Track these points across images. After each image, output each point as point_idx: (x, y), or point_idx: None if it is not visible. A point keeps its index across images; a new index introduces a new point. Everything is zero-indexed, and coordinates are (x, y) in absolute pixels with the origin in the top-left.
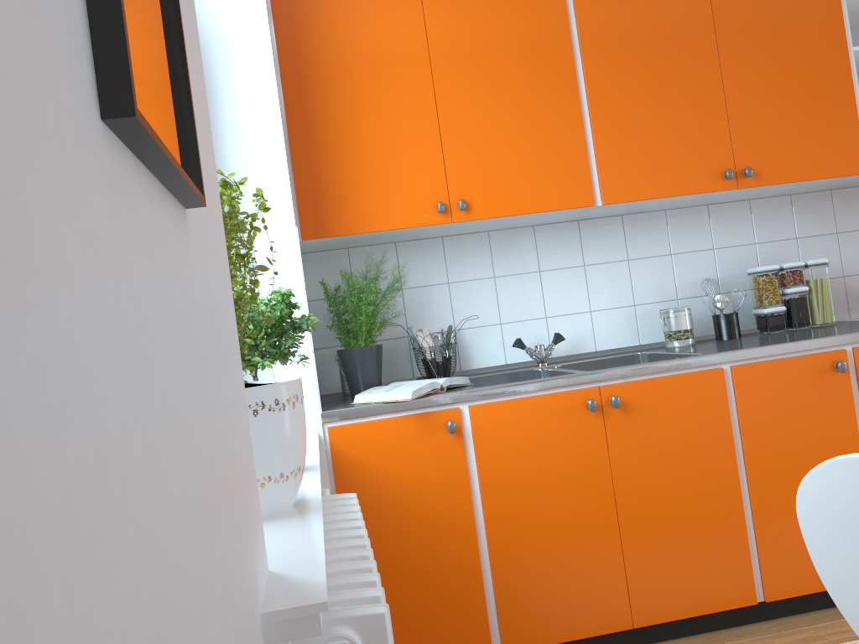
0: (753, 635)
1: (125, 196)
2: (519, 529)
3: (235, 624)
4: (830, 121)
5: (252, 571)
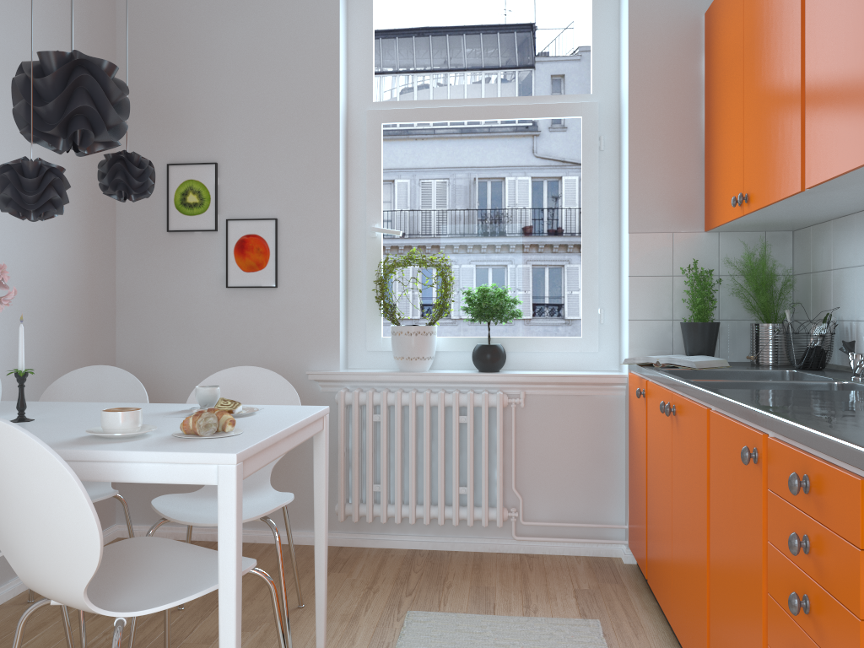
0: None
1: (233, 294)
2: (652, 492)
3: (272, 358)
4: None
5: (306, 360)
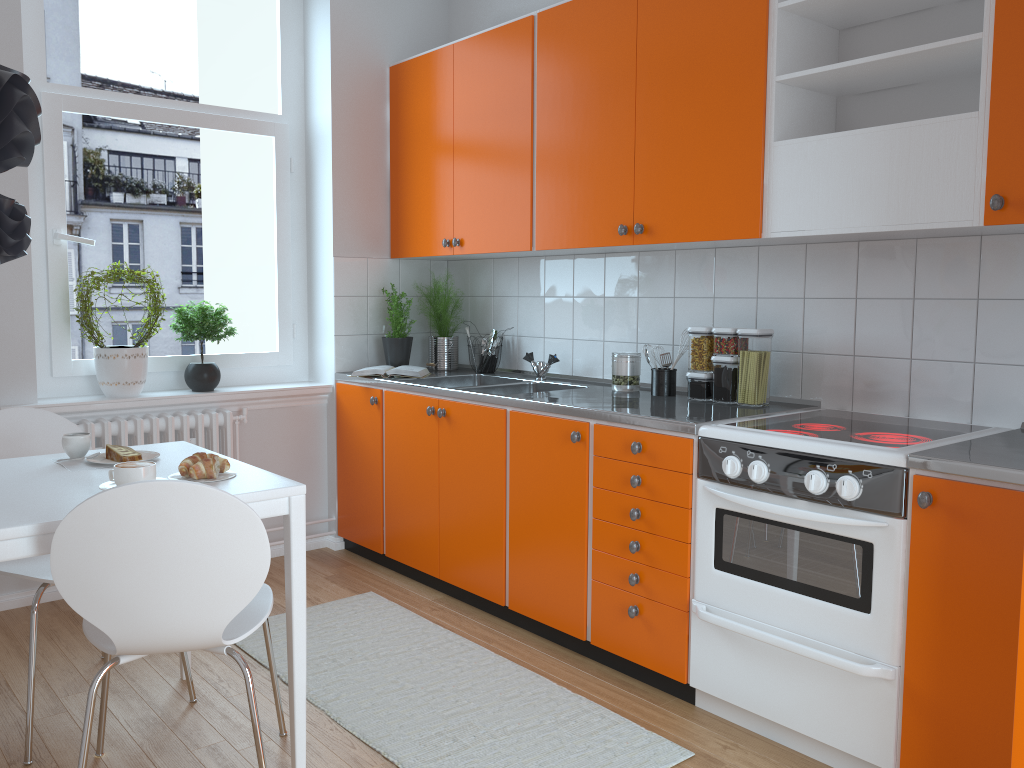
0: (485, 623)
1: None
2: (397, 481)
3: None
4: (729, 172)
5: None
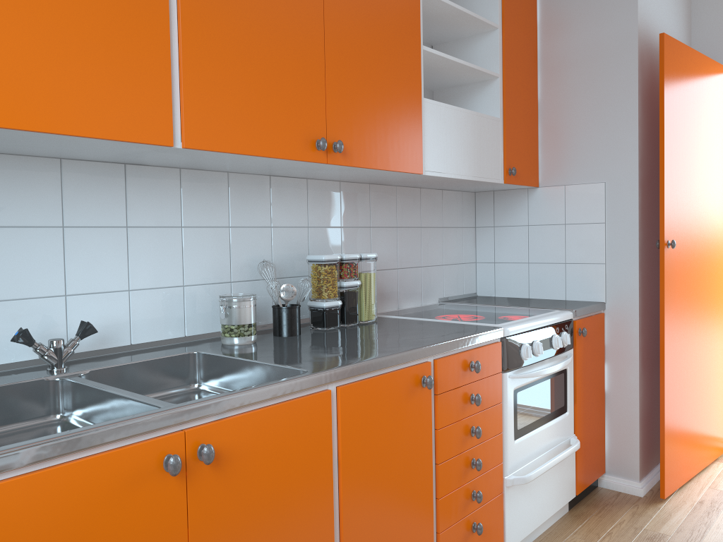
0: None
1: None
2: None
3: None
4: (403, 112)
5: None
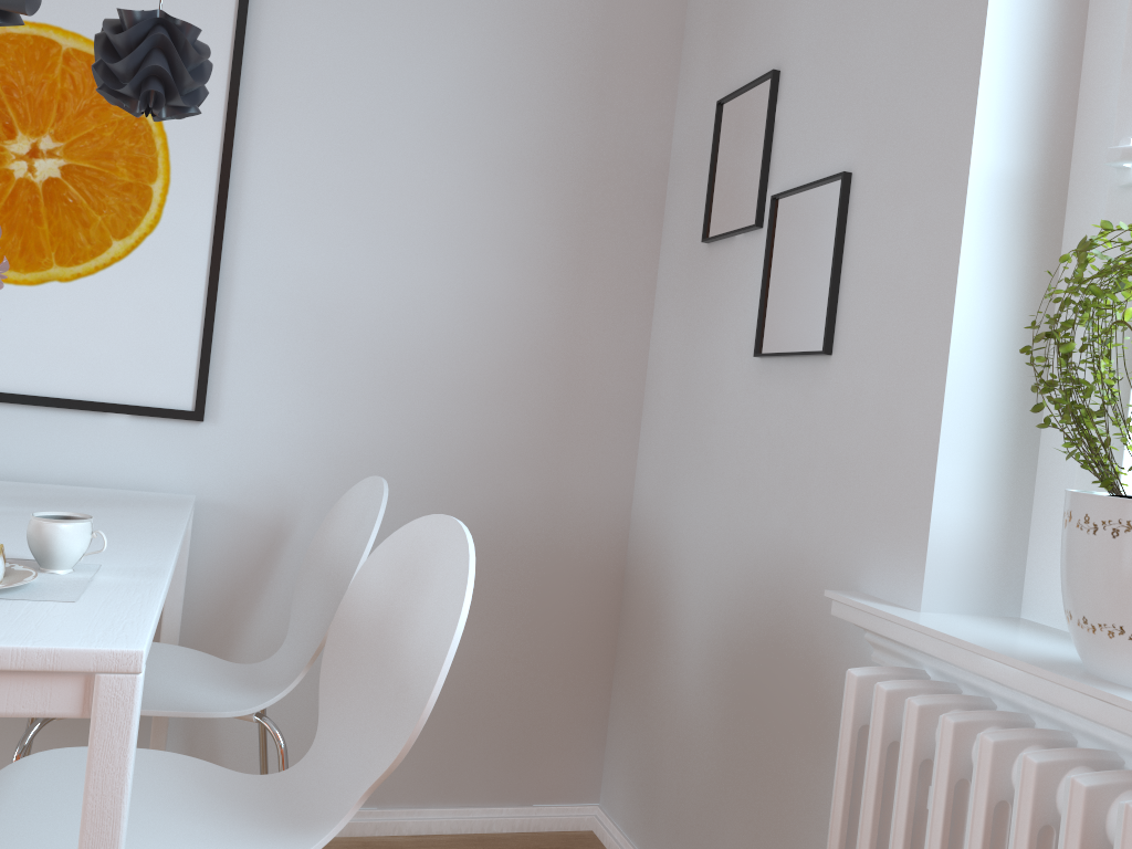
0: None
1: (766, 373)
2: None
3: (803, 540)
4: None
5: (857, 560)
